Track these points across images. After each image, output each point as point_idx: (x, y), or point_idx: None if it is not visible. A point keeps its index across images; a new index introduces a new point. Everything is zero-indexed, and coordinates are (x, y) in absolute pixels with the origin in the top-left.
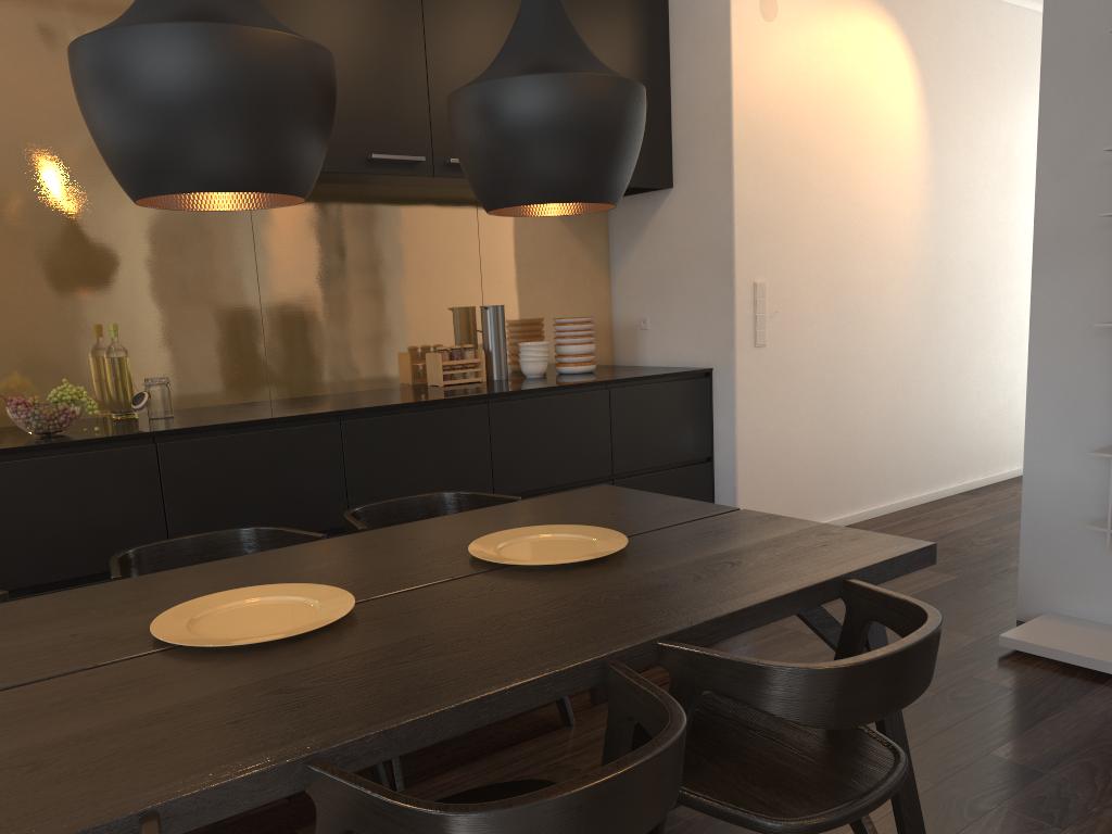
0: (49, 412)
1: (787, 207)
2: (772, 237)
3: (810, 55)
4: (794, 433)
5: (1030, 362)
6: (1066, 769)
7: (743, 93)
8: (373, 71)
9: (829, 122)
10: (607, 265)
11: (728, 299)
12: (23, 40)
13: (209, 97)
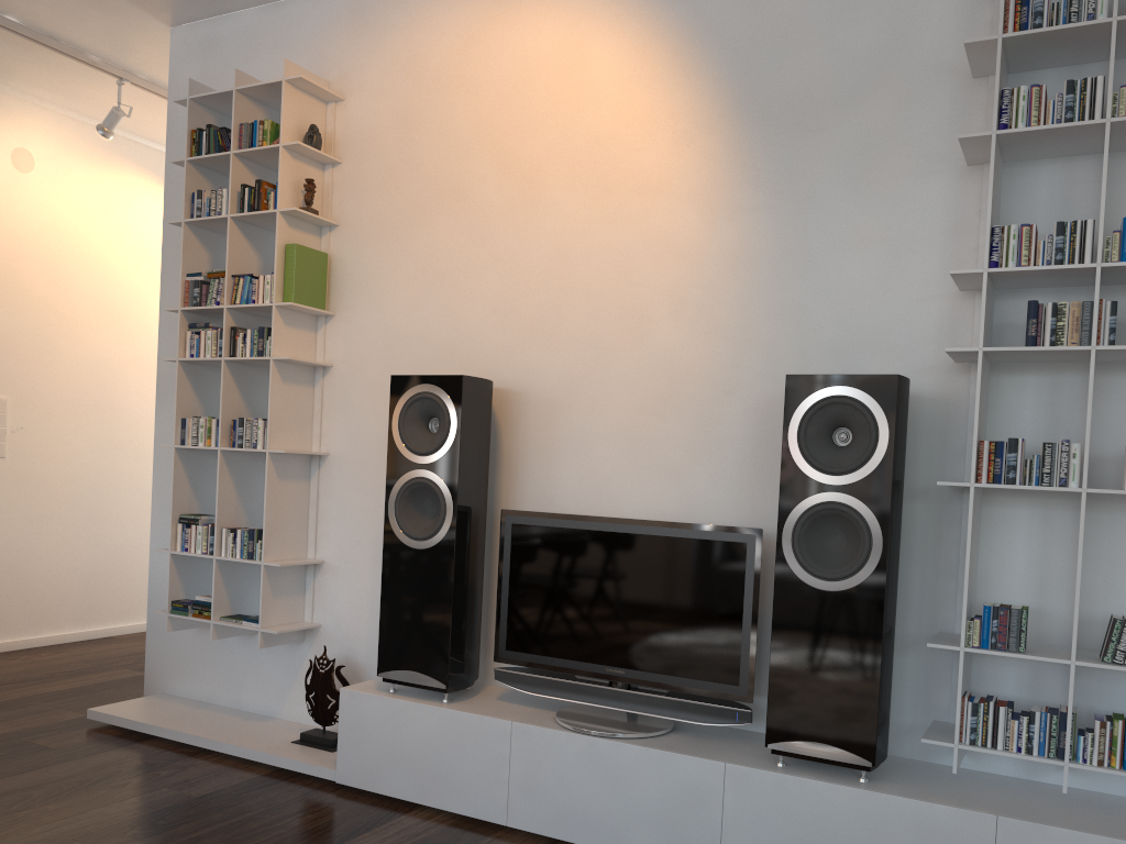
0: None
1: (41, 336)
2: (19, 359)
3: (76, 210)
4: (41, 543)
5: (154, 477)
6: (4, 799)
7: None
8: None
9: (97, 269)
10: None
11: None
12: None
13: None
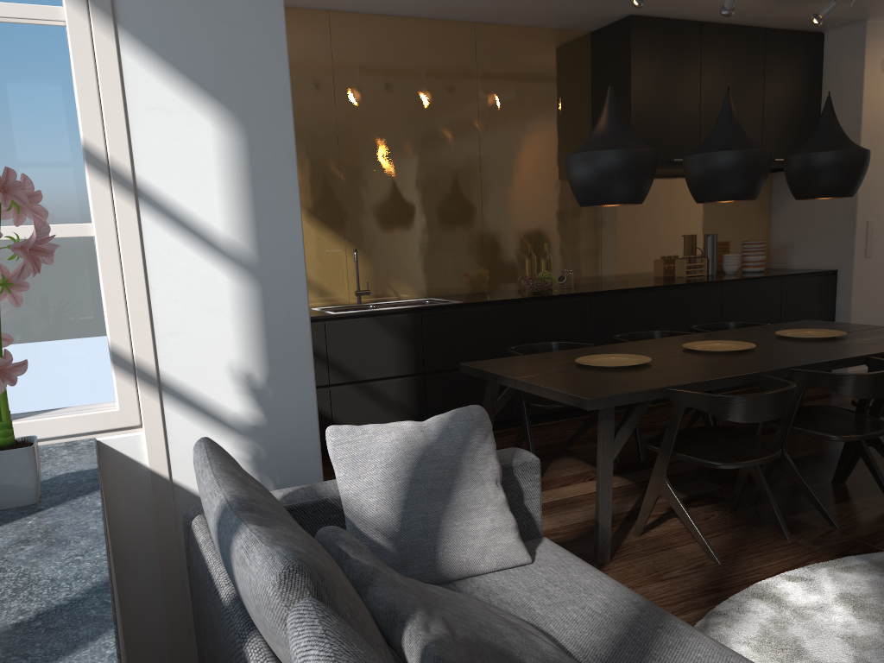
0: (543, 282)
1: None
2: (879, 195)
3: None
4: None
5: None
6: None
7: (868, 115)
8: (676, 117)
9: None
10: (769, 210)
11: (850, 230)
12: (519, 112)
13: (744, 171)
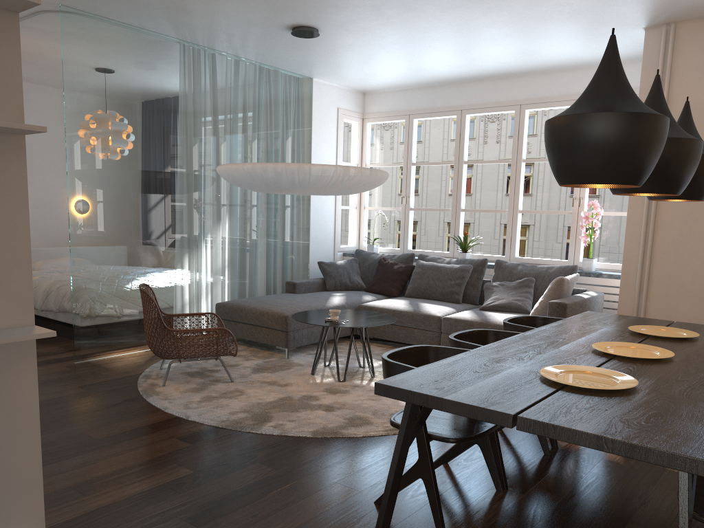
0: None
1: None
2: None
3: None
4: None
5: None
6: None
7: None
8: None
9: None
10: None
11: None
12: None
13: None
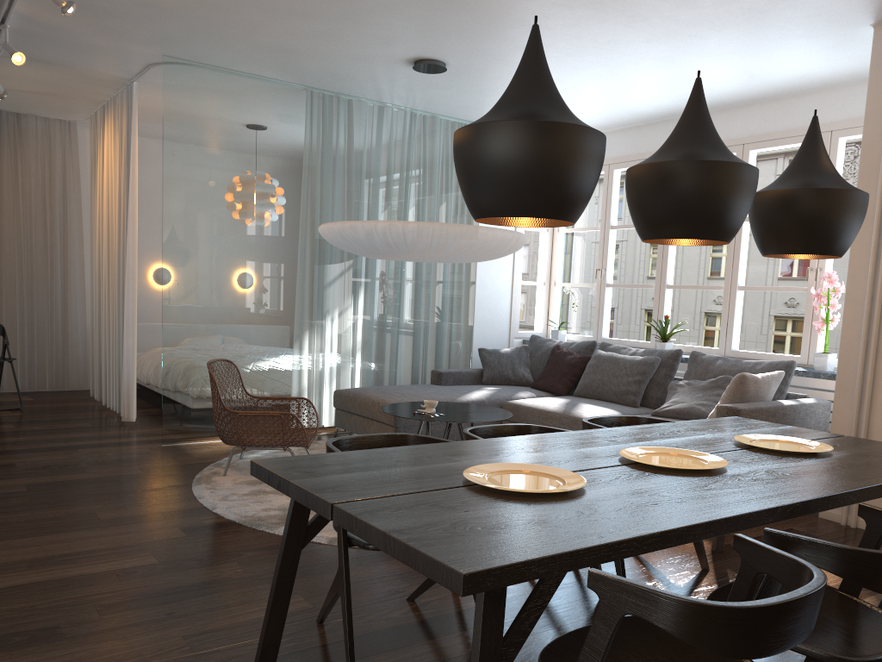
0: None
1: None
2: None
3: None
4: None
5: None
6: None
7: None
8: None
9: None
10: None
11: None
12: None
13: None
